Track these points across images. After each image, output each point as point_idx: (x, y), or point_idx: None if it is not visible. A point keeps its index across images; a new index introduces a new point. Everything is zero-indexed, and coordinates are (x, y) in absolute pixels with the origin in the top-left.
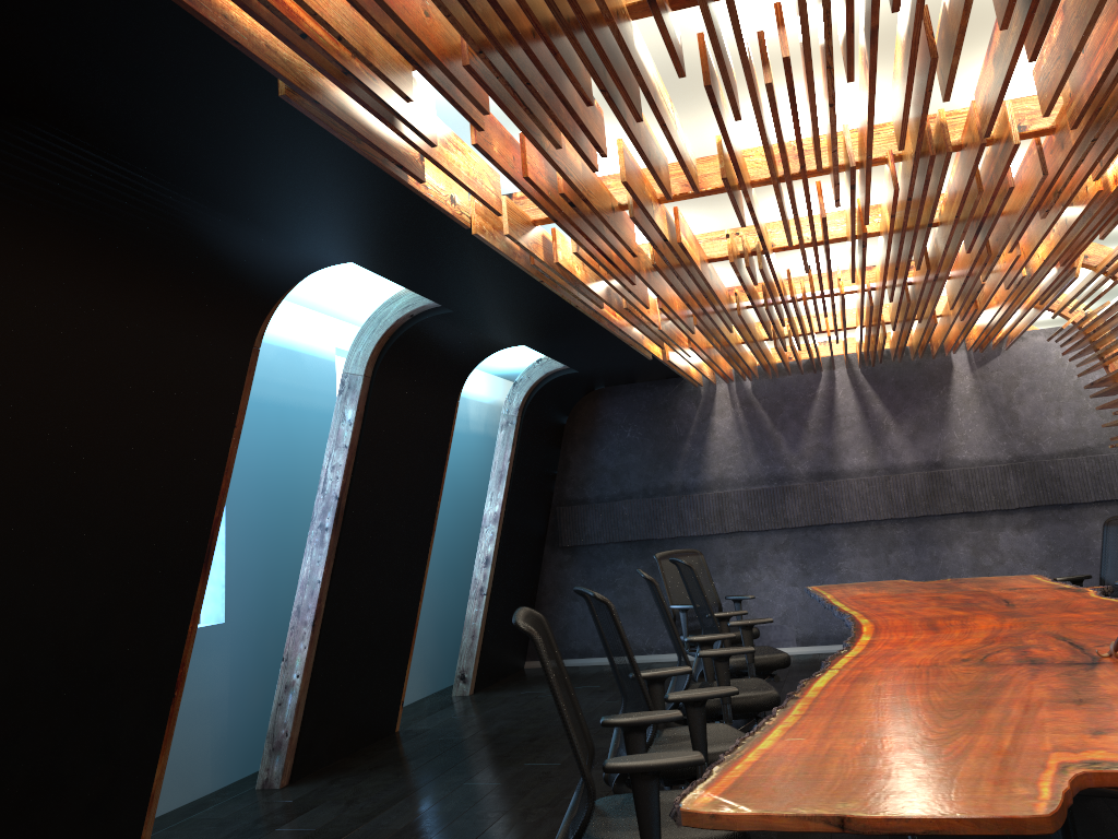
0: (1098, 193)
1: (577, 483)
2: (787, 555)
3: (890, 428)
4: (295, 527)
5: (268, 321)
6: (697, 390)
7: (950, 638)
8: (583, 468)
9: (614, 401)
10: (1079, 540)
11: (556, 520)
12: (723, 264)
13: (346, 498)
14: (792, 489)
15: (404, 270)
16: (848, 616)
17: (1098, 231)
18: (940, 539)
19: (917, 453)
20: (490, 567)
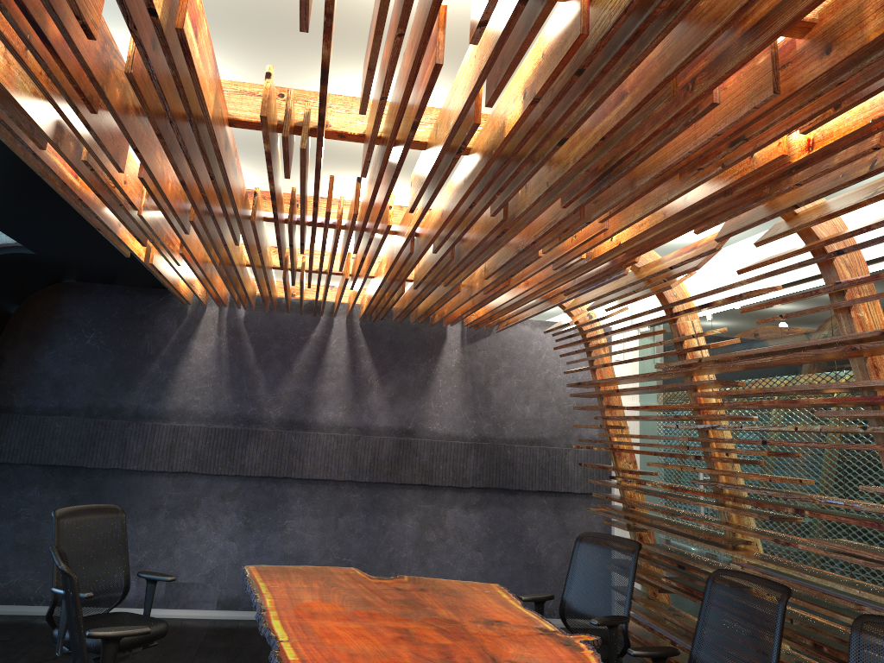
0: (776, 160)
1: (6, 386)
2: (233, 506)
3: (373, 387)
4: None
5: None
6: (183, 307)
7: None
8: (20, 369)
9: (82, 300)
10: (516, 526)
11: None
12: (249, 164)
13: None
14: (258, 434)
15: None
16: None
17: (707, 221)
18: (393, 508)
19: (393, 418)
20: None
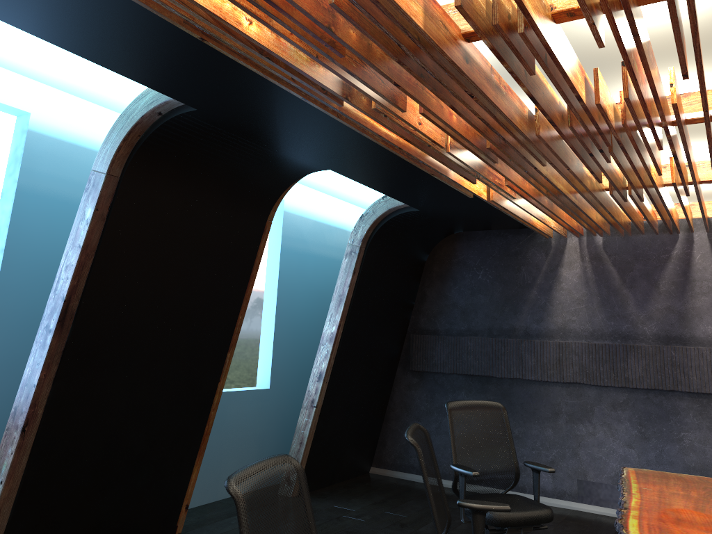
0: None
1: (430, 315)
2: (625, 415)
3: None
4: None
5: None
6: (547, 241)
7: None
8: (437, 302)
9: (470, 245)
10: None
11: (409, 346)
12: None
13: (79, 301)
14: (636, 349)
15: (42, 22)
16: None
17: None
18: None
19: None
20: (322, 382)
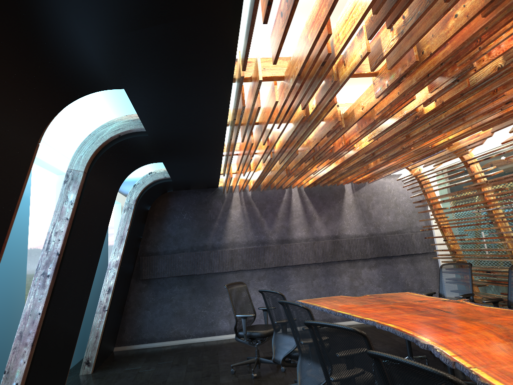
0: None
1: (153, 243)
2: (264, 282)
3: (316, 218)
4: (2, 272)
5: (48, 124)
6: (223, 195)
7: (478, 337)
8: (157, 235)
9: (177, 199)
10: (394, 273)
11: (139, 264)
12: None
13: (62, 254)
14: (268, 248)
15: (151, 101)
16: (372, 322)
17: (488, 126)
18: (336, 273)
19: (328, 231)
20: (111, 293)
